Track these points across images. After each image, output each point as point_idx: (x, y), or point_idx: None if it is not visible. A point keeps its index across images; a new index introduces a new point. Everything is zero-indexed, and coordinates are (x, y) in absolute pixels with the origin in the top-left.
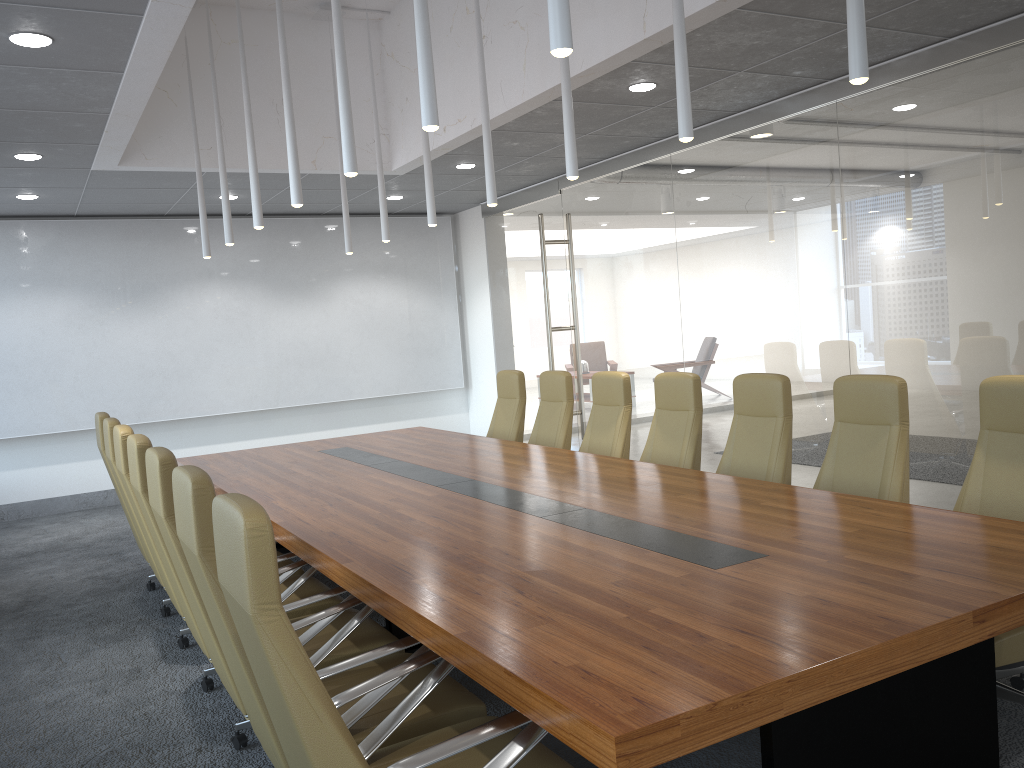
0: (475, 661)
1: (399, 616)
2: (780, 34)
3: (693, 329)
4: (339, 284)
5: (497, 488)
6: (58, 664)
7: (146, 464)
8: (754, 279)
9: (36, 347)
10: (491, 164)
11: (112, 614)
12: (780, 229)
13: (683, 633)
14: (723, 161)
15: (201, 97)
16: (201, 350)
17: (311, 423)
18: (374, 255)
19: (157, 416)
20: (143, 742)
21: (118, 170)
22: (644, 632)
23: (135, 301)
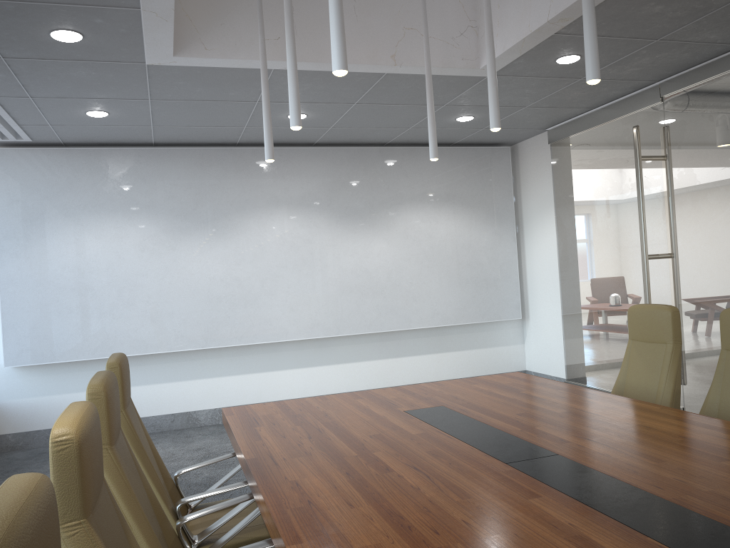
0: None
1: None
2: None
3: None
4: (401, 213)
5: None
6: None
7: None
8: None
9: (112, 271)
10: None
11: None
12: None
13: None
14: None
15: None
16: (267, 276)
17: (370, 351)
18: (435, 184)
19: (223, 341)
20: None
21: (176, 65)
22: None
23: (206, 227)
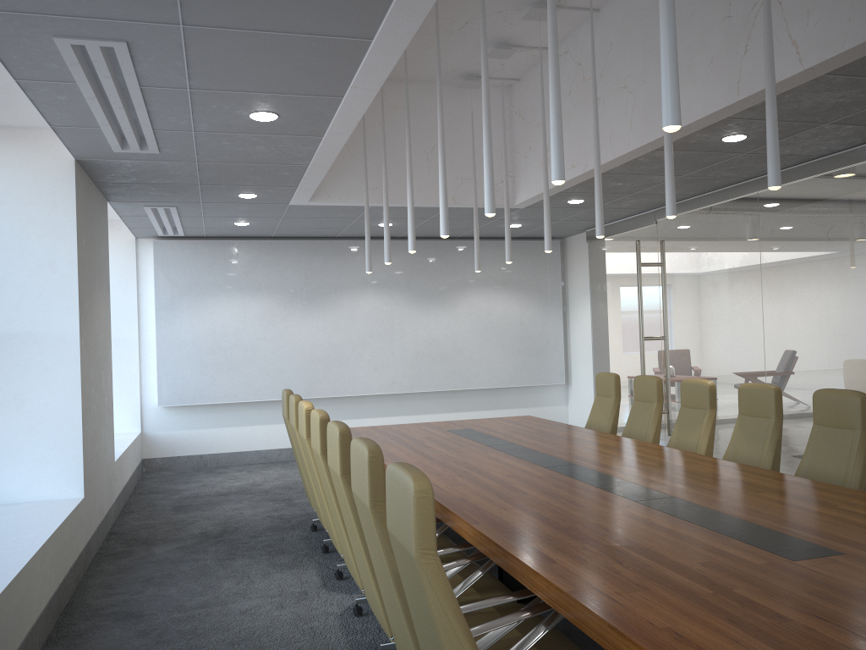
0: (583, 615)
1: (518, 571)
2: (864, 93)
3: (775, 344)
4: (466, 294)
5: (596, 473)
6: (247, 581)
7: (327, 433)
8: (835, 303)
9: (238, 335)
10: (600, 203)
11: (285, 547)
12: (861, 259)
13: (764, 612)
14: (807, 198)
15: (371, 149)
16: (356, 343)
17: (437, 406)
18: (495, 271)
19: (321, 393)
20: (310, 649)
21: (308, 205)
22: (728, 607)
23: (310, 303)
